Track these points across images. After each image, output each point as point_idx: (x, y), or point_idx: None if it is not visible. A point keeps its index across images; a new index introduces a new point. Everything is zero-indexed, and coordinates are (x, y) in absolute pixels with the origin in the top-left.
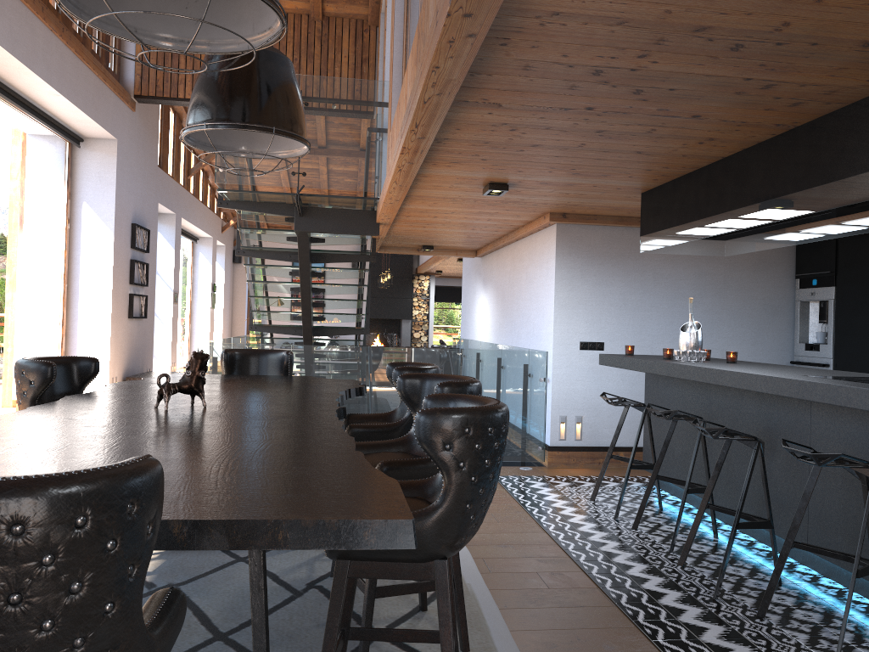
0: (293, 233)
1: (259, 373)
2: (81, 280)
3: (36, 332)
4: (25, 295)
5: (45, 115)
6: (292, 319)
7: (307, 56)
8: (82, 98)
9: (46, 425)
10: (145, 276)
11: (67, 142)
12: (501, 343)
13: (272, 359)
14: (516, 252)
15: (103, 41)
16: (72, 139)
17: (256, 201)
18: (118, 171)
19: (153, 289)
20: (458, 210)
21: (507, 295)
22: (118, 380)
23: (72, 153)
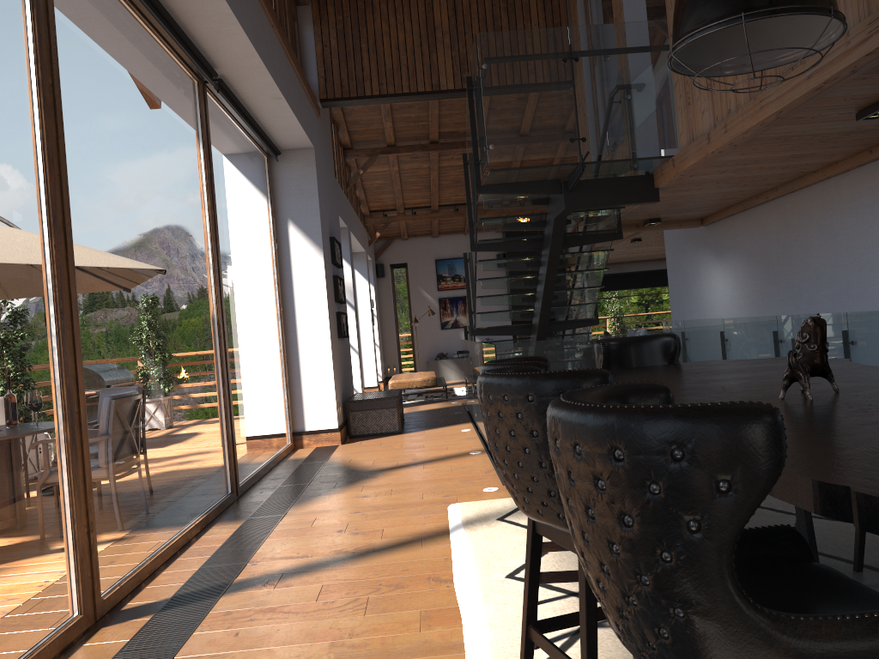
0: (535, 218)
1: (634, 366)
2: (295, 302)
3: (268, 361)
4: (258, 321)
5: (257, 126)
6: (519, 317)
7: (495, 30)
8: (294, 102)
9: (802, 429)
10: (342, 292)
11: (265, 157)
12: (768, 315)
13: (648, 347)
14: (790, 207)
15: (291, 43)
16: (273, 152)
17: (518, 181)
18: (317, 181)
19: (345, 307)
20: (769, 156)
21: (776, 258)
22: (340, 405)
23: (270, 168)
